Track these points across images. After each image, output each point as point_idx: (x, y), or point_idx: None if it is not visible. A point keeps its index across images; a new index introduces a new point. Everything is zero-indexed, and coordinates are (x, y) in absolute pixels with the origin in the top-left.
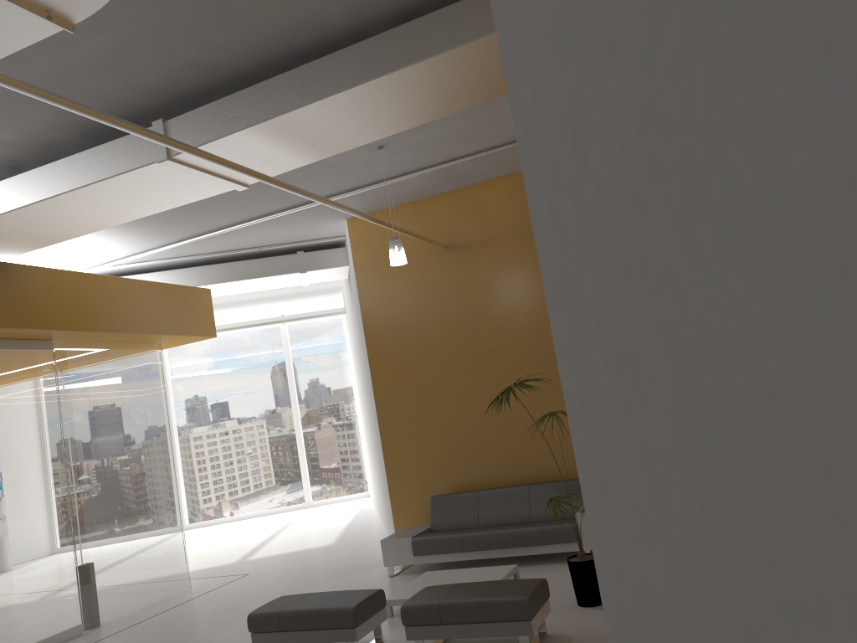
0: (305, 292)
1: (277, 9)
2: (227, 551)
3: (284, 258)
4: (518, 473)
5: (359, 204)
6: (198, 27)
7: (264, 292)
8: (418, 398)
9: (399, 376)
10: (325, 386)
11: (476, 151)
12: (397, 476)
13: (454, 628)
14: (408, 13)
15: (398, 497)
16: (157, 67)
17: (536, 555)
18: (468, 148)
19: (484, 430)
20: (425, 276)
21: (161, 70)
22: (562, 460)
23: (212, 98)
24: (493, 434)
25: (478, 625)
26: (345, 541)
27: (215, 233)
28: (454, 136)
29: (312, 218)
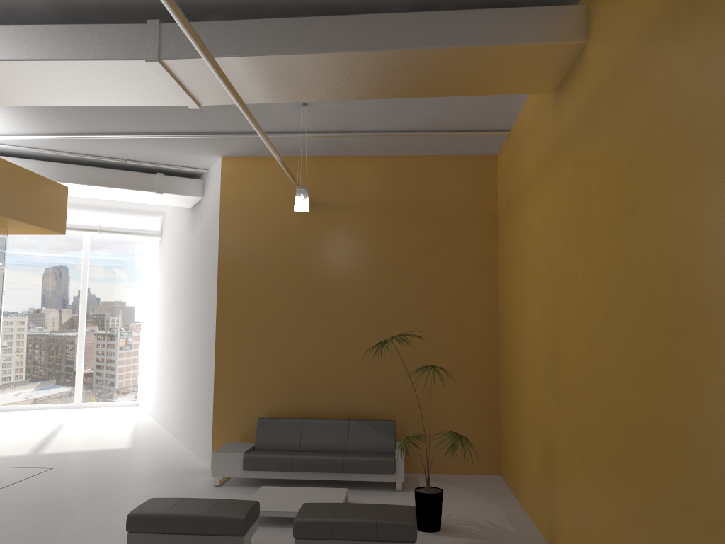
0: (129, 209)
1: None
2: (9, 441)
3: (144, 175)
4: (336, 408)
5: (243, 146)
6: None
7: (91, 200)
8: (259, 329)
9: (244, 306)
10: (117, 298)
11: (372, 130)
12: (224, 395)
13: (342, 543)
14: (425, 3)
15: (221, 414)
16: None
17: (346, 480)
18: (368, 126)
19: (313, 367)
20: (286, 224)
21: None
22: (377, 403)
23: (206, 16)
24: (321, 372)
25: (366, 543)
26: (141, 446)
27: (98, 136)
28: (367, 113)
29: (194, 147)
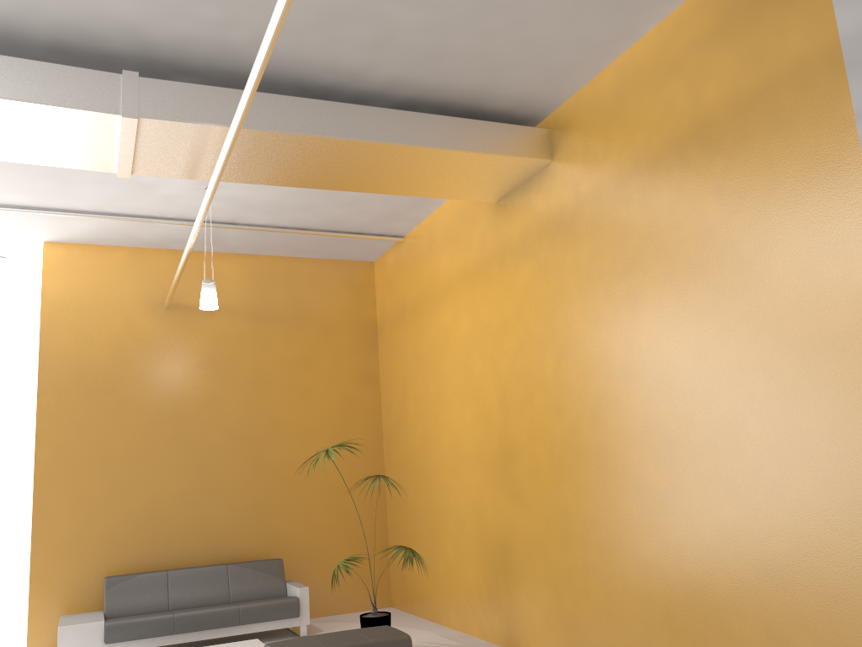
0: None
1: (356, 49)
2: None
3: None
4: (204, 554)
5: (86, 231)
6: (288, 23)
7: None
8: (98, 462)
9: (77, 434)
10: None
11: (263, 224)
12: (46, 555)
13: None
14: (412, 104)
15: (43, 581)
16: (193, 27)
17: (230, 639)
18: (262, 219)
19: (173, 505)
20: (135, 329)
21: (190, 31)
22: (253, 542)
23: (177, 77)
24: (183, 511)
25: None
26: None
27: None
28: (273, 205)
29: (15, 226)
